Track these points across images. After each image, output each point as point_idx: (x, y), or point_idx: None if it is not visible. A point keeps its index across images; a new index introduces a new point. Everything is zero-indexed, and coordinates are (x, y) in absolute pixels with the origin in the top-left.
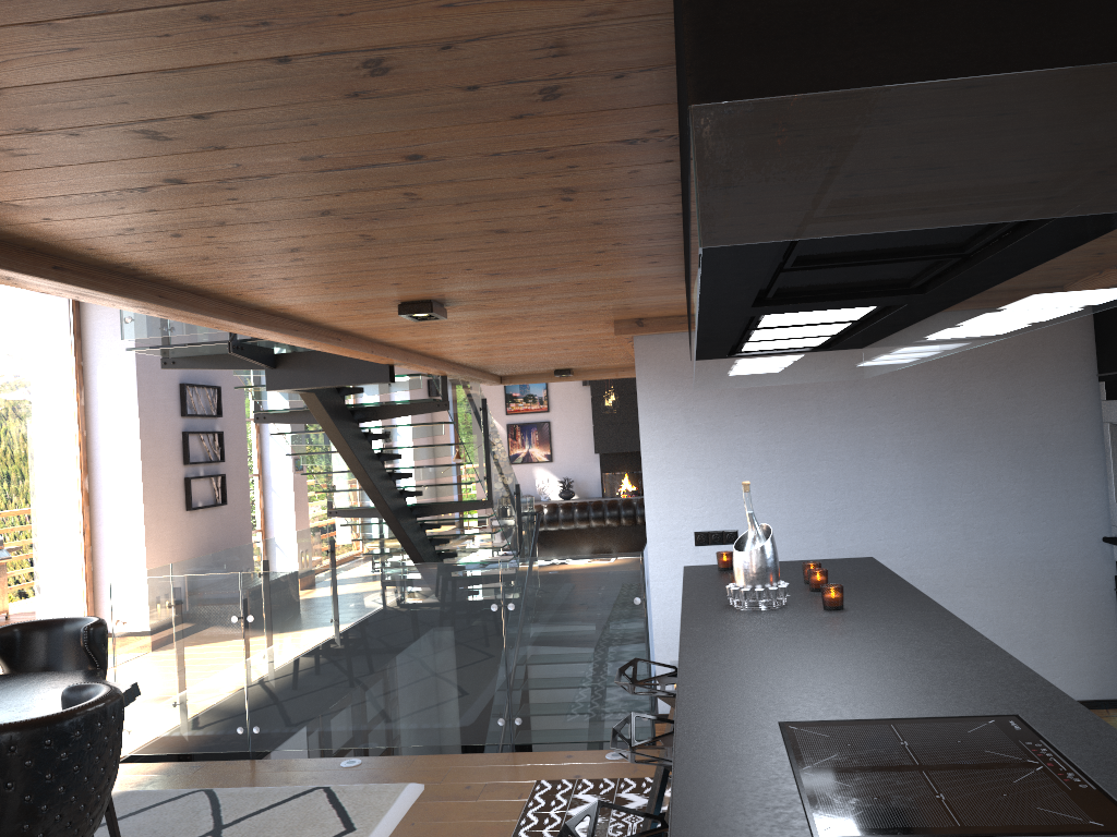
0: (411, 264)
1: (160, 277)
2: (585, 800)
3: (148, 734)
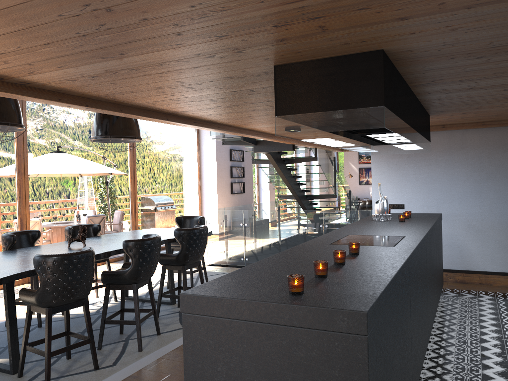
0: None
1: (218, 122)
2: None
3: (216, 257)
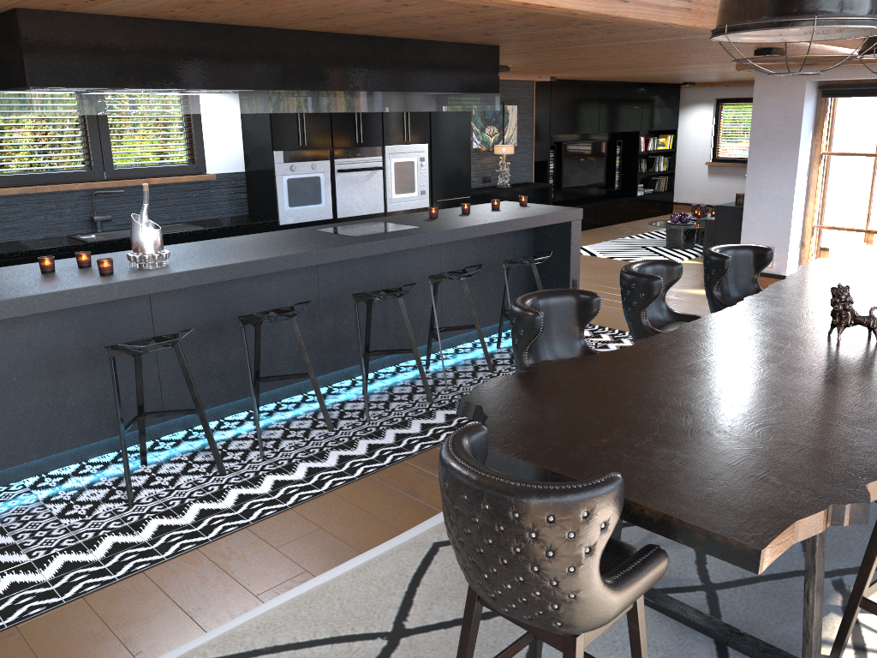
0: (303, 3)
1: None
2: (7, 587)
3: None
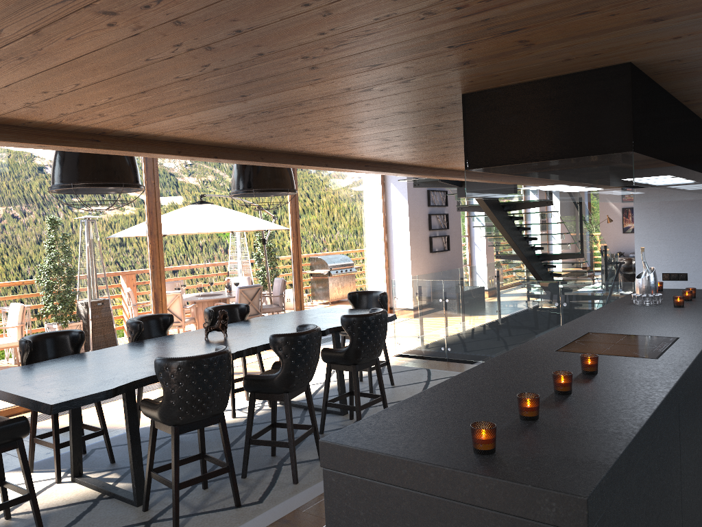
0: None
1: (400, 163)
2: None
3: (406, 346)
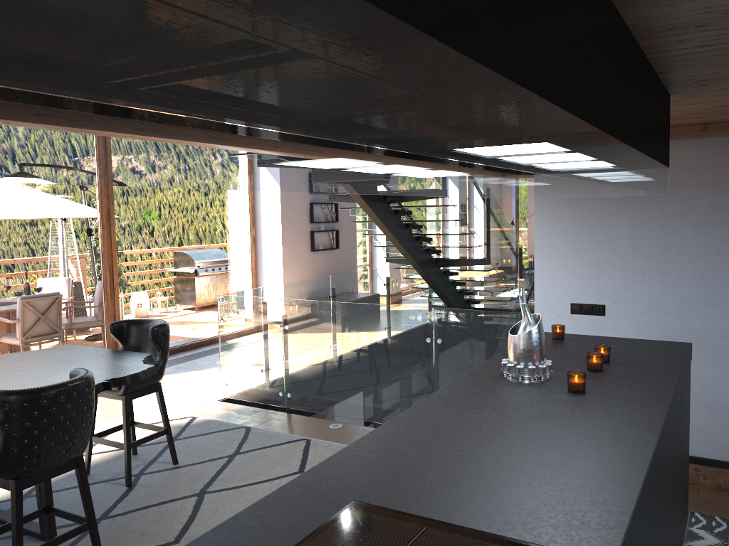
0: None
1: None
2: None
3: (235, 387)
